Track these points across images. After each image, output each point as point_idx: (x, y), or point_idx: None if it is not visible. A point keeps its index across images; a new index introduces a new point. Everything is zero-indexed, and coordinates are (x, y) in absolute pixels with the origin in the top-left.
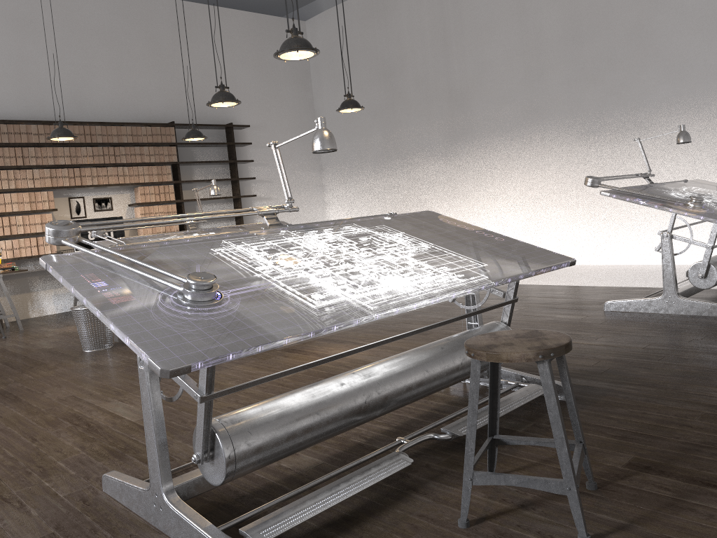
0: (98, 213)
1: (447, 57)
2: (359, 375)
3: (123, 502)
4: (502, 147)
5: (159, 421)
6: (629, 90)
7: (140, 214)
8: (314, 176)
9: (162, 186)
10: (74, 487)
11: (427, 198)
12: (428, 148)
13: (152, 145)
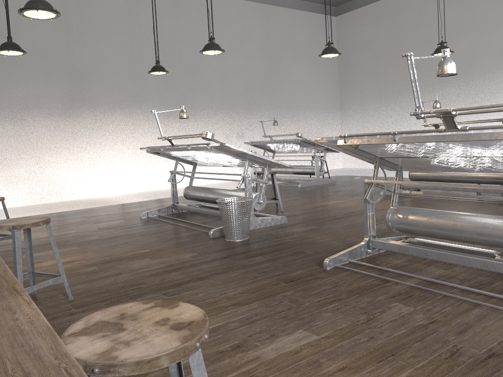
0: None
1: (69, 42)
2: None
3: None
4: (114, 116)
5: None
6: (189, 97)
7: None
8: None
9: None
10: None
11: (41, 148)
12: (45, 107)
13: None
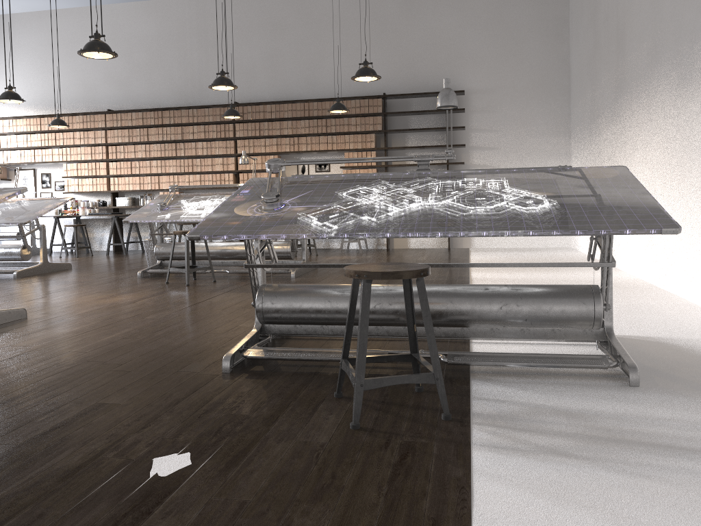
0: (318, 173)
1: None
2: None
3: None
4: (637, 105)
5: None
6: None
7: None
8: (558, 142)
9: (365, 152)
10: None
11: None
12: (607, 108)
13: (360, 116)
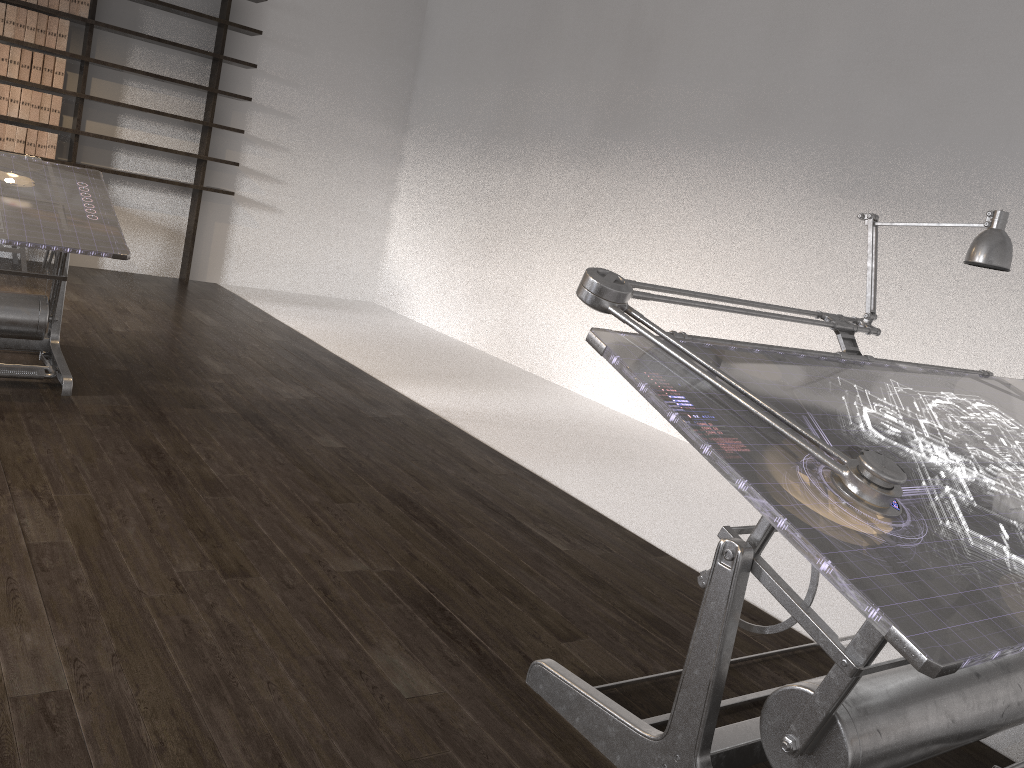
0: None
1: None
2: None
3: None
4: (683, 172)
5: None
6: (971, 116)
7: None
8: (387, 134)
9: (41, 55)
10: None
11: (535, 233)
12: (565, 135)
13: None
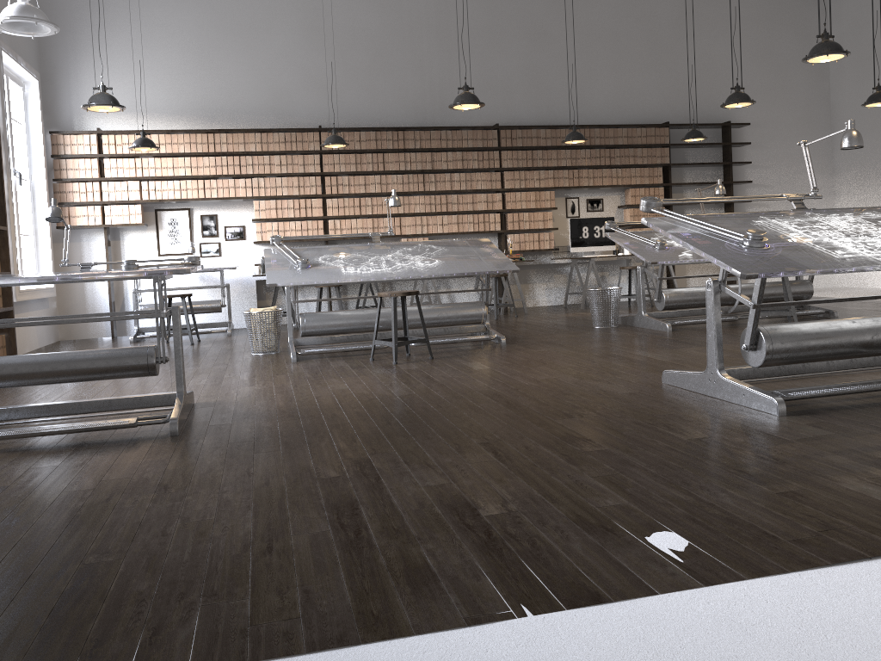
0: (589, 213)
1: None
2: (868, 319)
3: (680, 386)
4: None
5: (718, 325)
6: None
7: (629, 215)
8: (822, 180)
9: (652, 189)
10: (640, 380)
11: None
12: None
13: (645, 146)
